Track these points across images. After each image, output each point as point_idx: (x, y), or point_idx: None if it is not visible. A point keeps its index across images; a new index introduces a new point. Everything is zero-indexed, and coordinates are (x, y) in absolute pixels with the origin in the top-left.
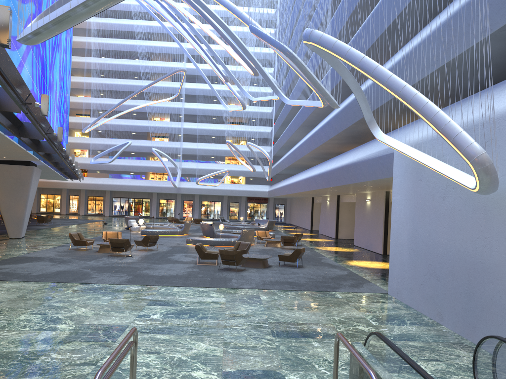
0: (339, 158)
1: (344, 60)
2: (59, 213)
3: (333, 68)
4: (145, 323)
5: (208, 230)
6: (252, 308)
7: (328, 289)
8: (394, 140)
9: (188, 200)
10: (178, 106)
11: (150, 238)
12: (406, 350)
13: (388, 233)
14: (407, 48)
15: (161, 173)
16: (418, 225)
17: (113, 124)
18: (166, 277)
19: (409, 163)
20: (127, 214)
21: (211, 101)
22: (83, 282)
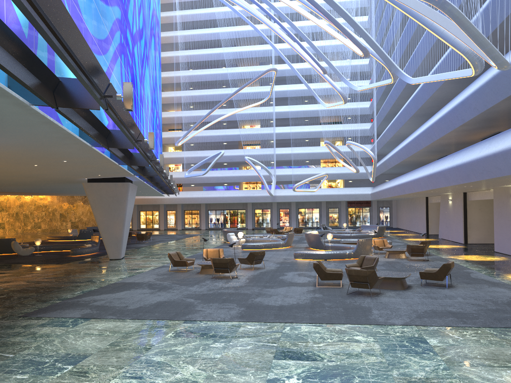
0: (483, 144)
1: None
2: (158, 229)
3: None
4: None
5: (315, 241)
6: (428, 363)
7: None
8: None
9: (283, 208)
10: (268, 111)
11: (256, 255)
12: None
13: None
14: None
15: (254, 182)
16: None
17: (204, 136)
18: (285, 307)
19: None
20: (223, 226)
21: (302, 102)
22: (187, 318)
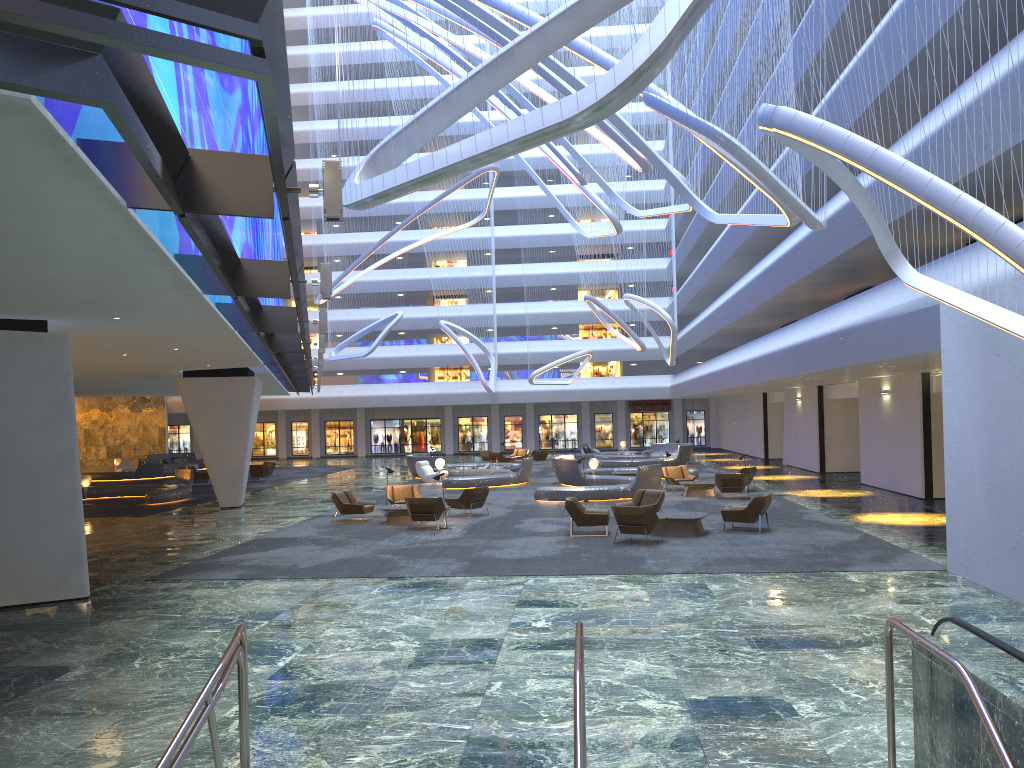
0: (823, 316)
1: (840, 157)
2: (275, 458)
3: None
4: (529, 635)
5: (569, 472)
6: (700, 605)
7: (831, 568)
8: (940, 285)
9: (512, 415)
10: (481, 236)
11: (474, 493)
12: None
13: (933, 456)
14: (951, 107)
15: (456, 367)
16: (999, 438)
17: (362, 281)
18: (526, 560)
19: (973, 324)
20: (399, 450)
21: (543, 218)
22: (390, 575)
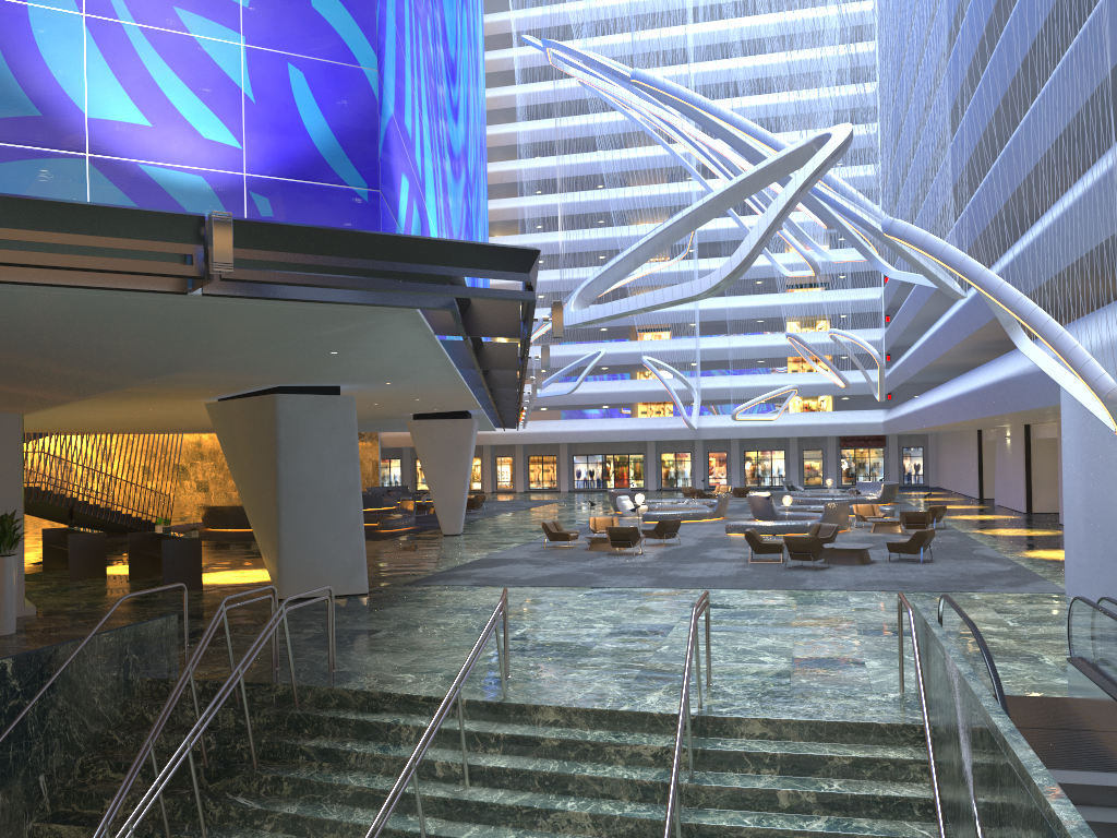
0: (997, 363)
1: (939, 262)
2: (480, 492)
3: (976, 200)
4: None
5: (762, 508)
6: (835, 610)
7: (963, 590)
8: (1042, 354)
9: (716, 451)
10: (685, 269)
11: (667, 525)
12: (1038, 646)
13: None
14: (1069, 198)
15: (660, 401)
16: (1091, 481)
17: None
18: (705, 578)
19: None
20: (601, 486)
21: None
22: (592, 585)
